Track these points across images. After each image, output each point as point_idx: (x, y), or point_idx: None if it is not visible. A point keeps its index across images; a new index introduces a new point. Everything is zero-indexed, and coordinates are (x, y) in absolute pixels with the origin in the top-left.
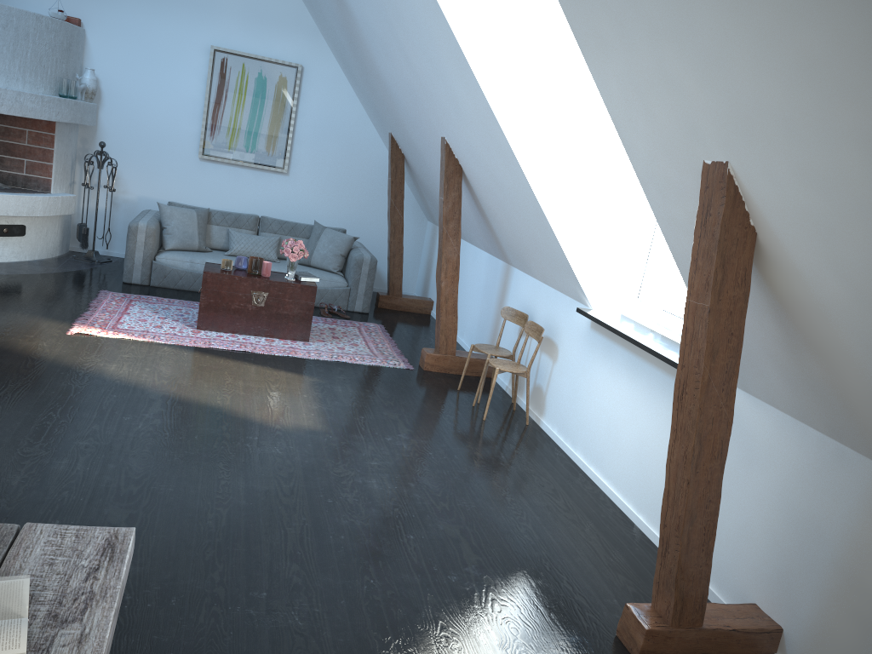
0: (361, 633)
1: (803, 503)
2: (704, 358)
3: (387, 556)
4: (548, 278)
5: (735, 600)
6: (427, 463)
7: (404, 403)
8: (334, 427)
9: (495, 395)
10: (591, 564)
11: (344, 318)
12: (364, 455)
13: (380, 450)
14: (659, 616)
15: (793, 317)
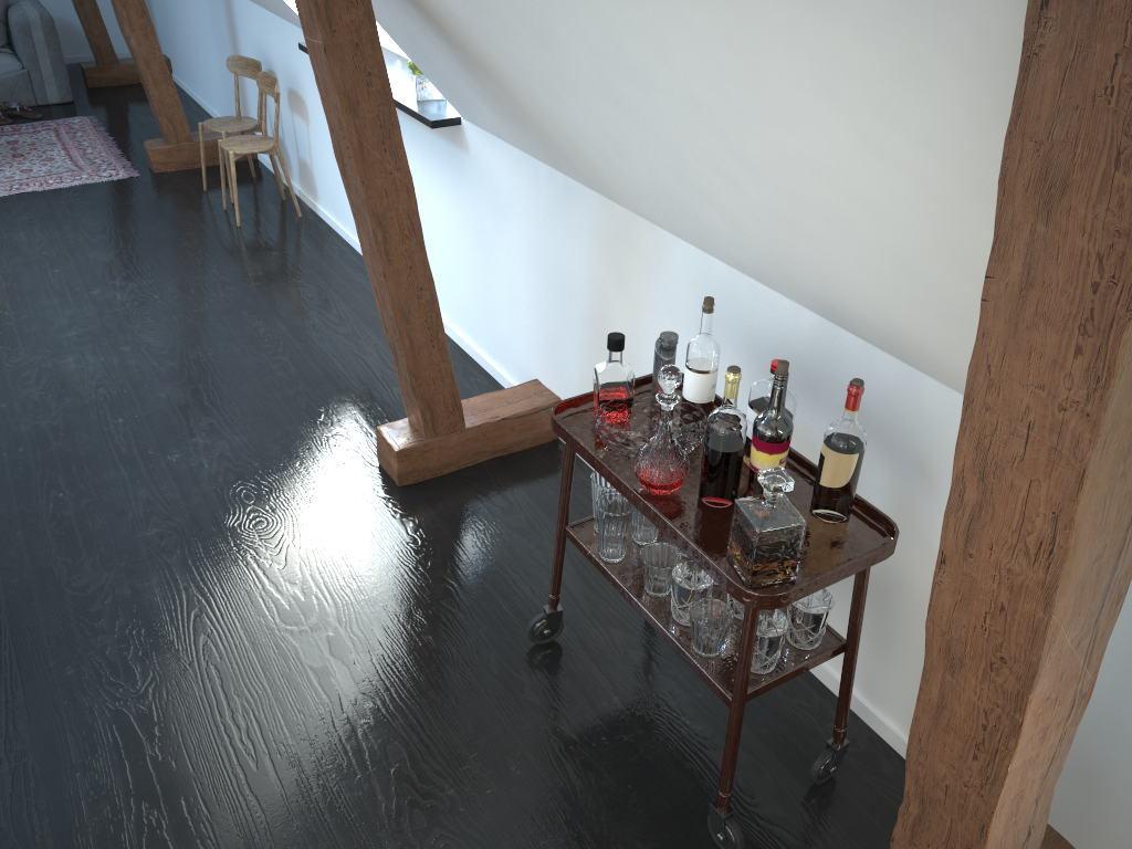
0: (44, 563)
1: (550, 256)
2: (343, 116)
3: (85, 456)
4: (266, 3)
5: (522, 380)
6: (151, 312)
7: (122, 232)
8: (13, 298)
9: (259, 185)
10: (361, 384)
11: (33, 120)
12: (58, 326)
13: (81, 313)
14: (415, 431)
15: (446, 30)
